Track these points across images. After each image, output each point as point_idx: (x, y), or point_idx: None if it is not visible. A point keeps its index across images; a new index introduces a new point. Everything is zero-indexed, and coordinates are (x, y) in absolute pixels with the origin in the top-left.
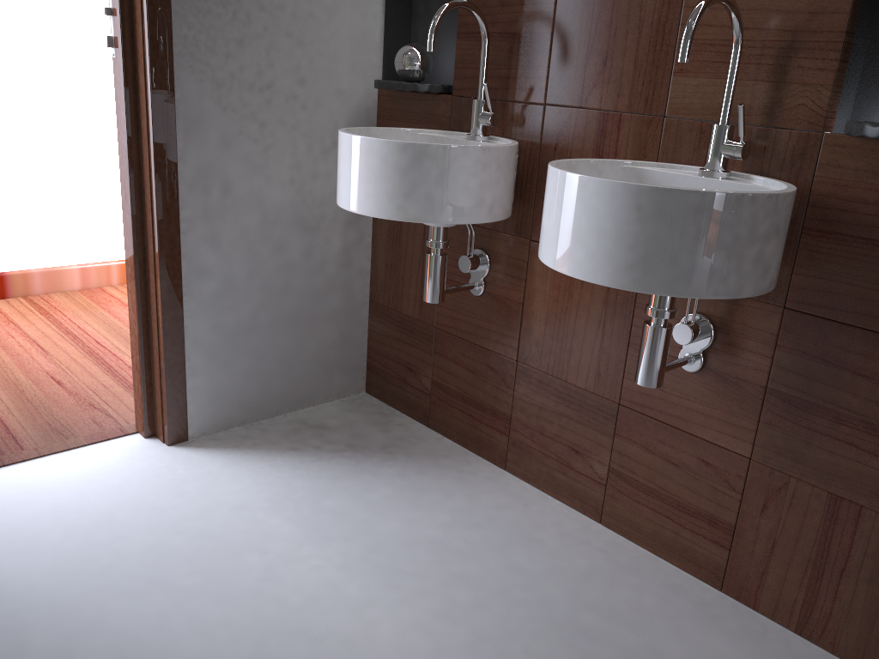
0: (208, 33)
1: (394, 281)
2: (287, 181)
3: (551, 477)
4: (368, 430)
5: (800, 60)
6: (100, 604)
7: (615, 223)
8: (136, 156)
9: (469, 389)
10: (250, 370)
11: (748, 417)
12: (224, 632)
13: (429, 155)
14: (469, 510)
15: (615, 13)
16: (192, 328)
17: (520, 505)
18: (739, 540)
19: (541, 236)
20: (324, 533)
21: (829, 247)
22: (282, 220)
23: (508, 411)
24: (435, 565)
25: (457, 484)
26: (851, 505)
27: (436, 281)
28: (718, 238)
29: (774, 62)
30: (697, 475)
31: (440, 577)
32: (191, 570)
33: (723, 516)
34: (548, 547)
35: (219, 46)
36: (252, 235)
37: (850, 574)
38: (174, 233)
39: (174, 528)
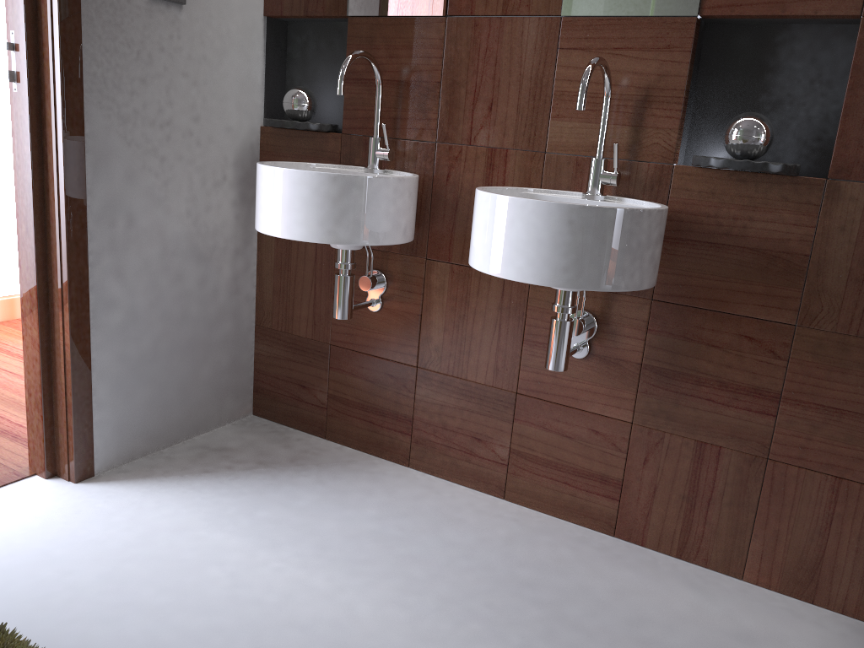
0: (115, 71)
1: (283, 305)
2: (184, 213)
3: (455, 466)
4: (271, 447)
5: (653, 110)
6: (78, 634)
7: (551, 235)
8: (40, 190)
9: (368, 397)
10: (151, 399)
11: (629, 389)
12: (217, 637)
13: (357, 185)
14: (392, 504)
15: (497, 68)
16: (99, 360)
17: (433, 494)
18: (627, 491)
19: (475, 250)
20: (271, 540)
21: (684, 251)
22: (180, 251)
23: (410, 413)
24: (383, 551)
25: (372, 483)
26: (712, 447)
27: (346, 299)
28: (628, 243)
29: (633, 111)
30: (588, 443)
31: (392, 560)
32: (158, 589)
33: (612, 473)
34: (471, 524)
35: (125, 84)
36: (154, 266)
37: (715, 501)
38: (83, 266)
39: (121, 556)
